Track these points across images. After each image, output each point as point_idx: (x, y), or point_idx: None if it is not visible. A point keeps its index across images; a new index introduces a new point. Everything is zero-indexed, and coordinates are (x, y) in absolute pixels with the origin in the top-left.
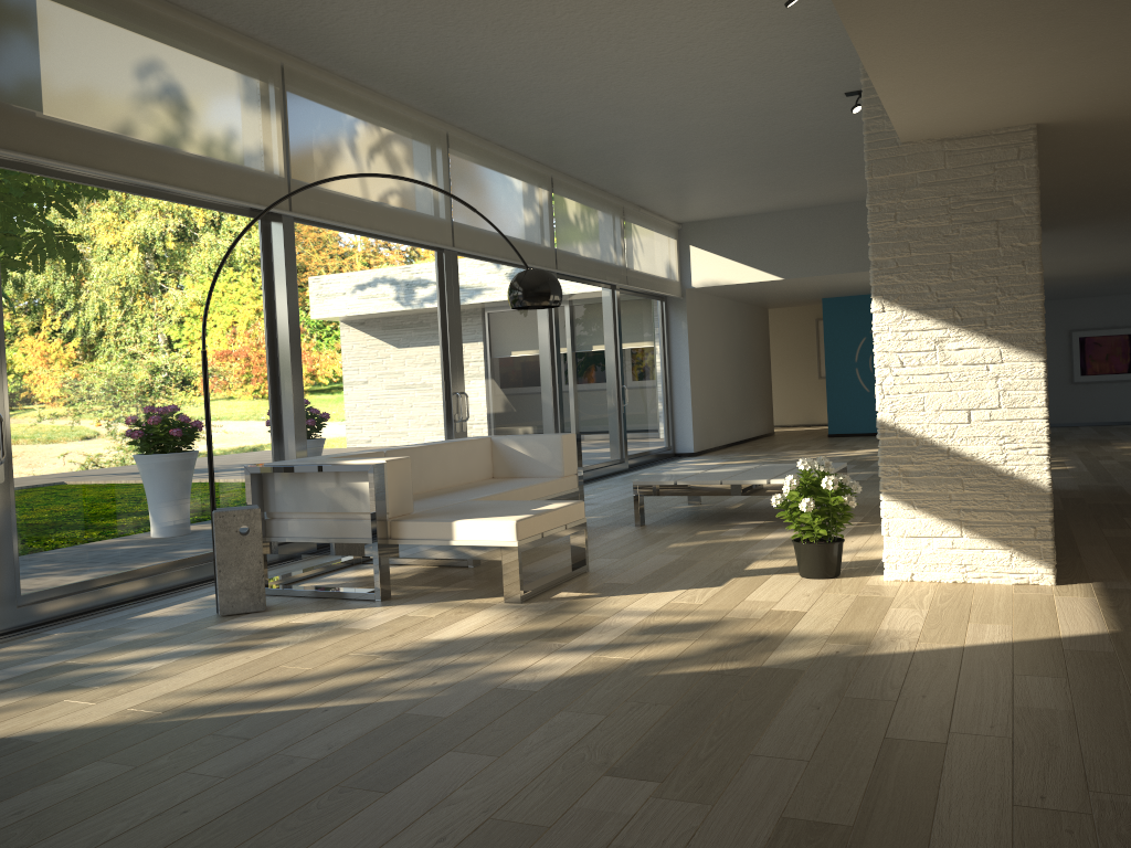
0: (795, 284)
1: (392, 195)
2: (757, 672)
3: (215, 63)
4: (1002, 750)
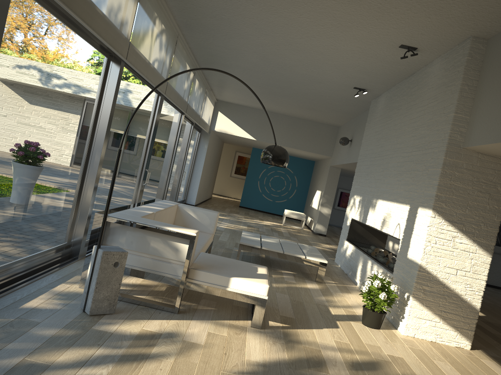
0: (256, 142)
1: (156, 62)
2: None
3: None
4: None
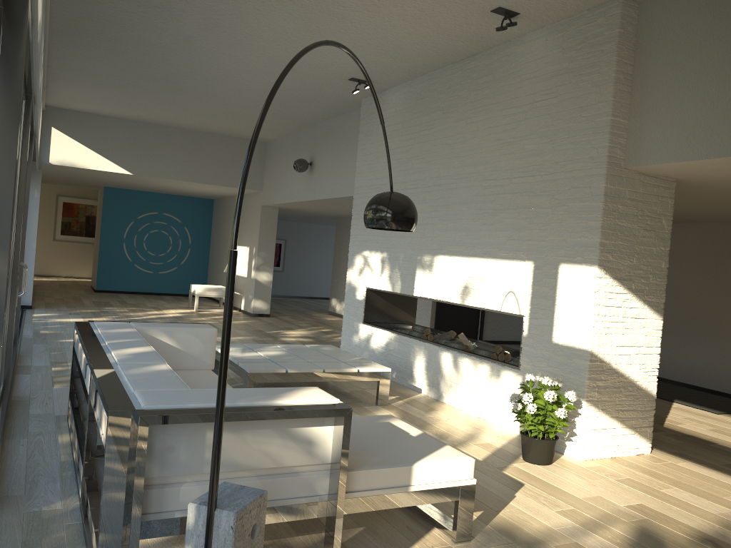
0: (126, 178)
1: (39, 28)
2: None
3: None
4: None
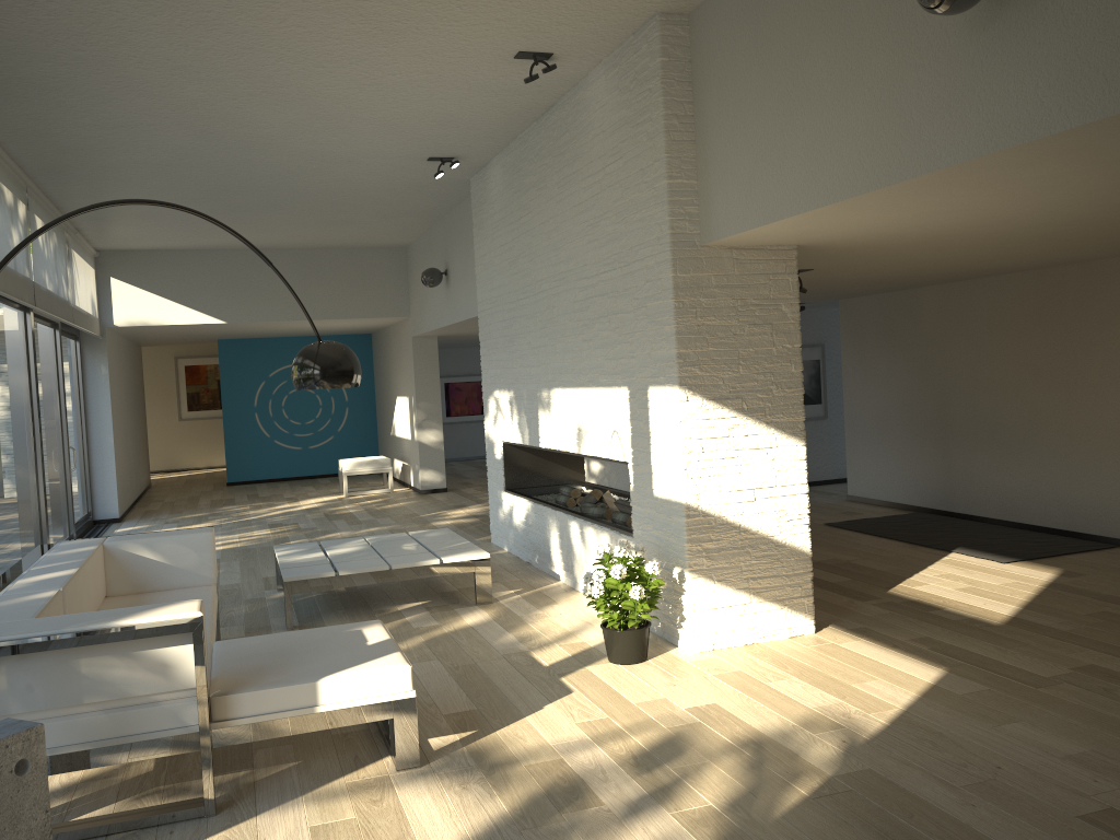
0: (226, 327)
1: None
2: (846, 783)
3: None
4: None
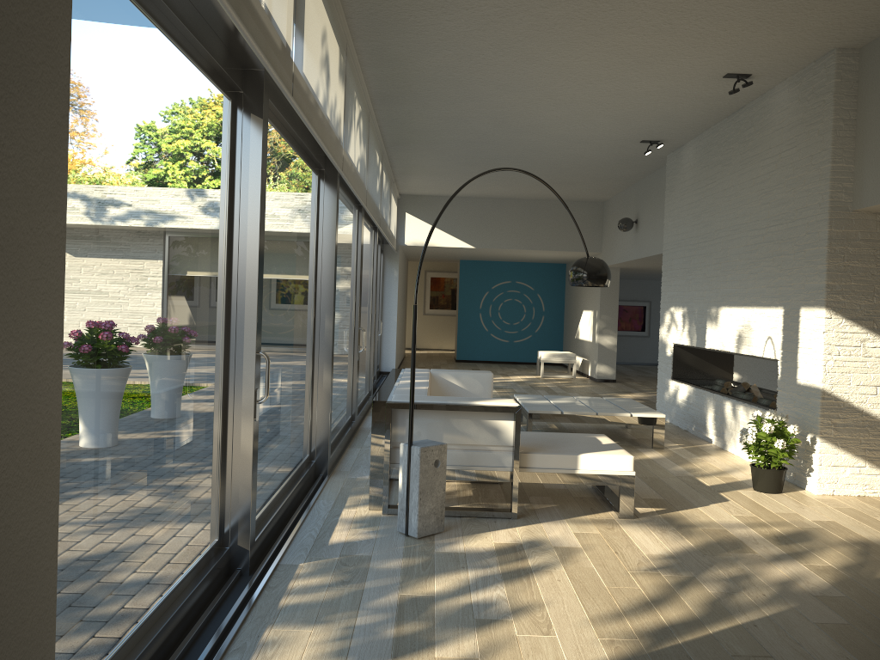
0: (472, 251)
1: (359, 163)
2: None
3: (336, 38)
4: None
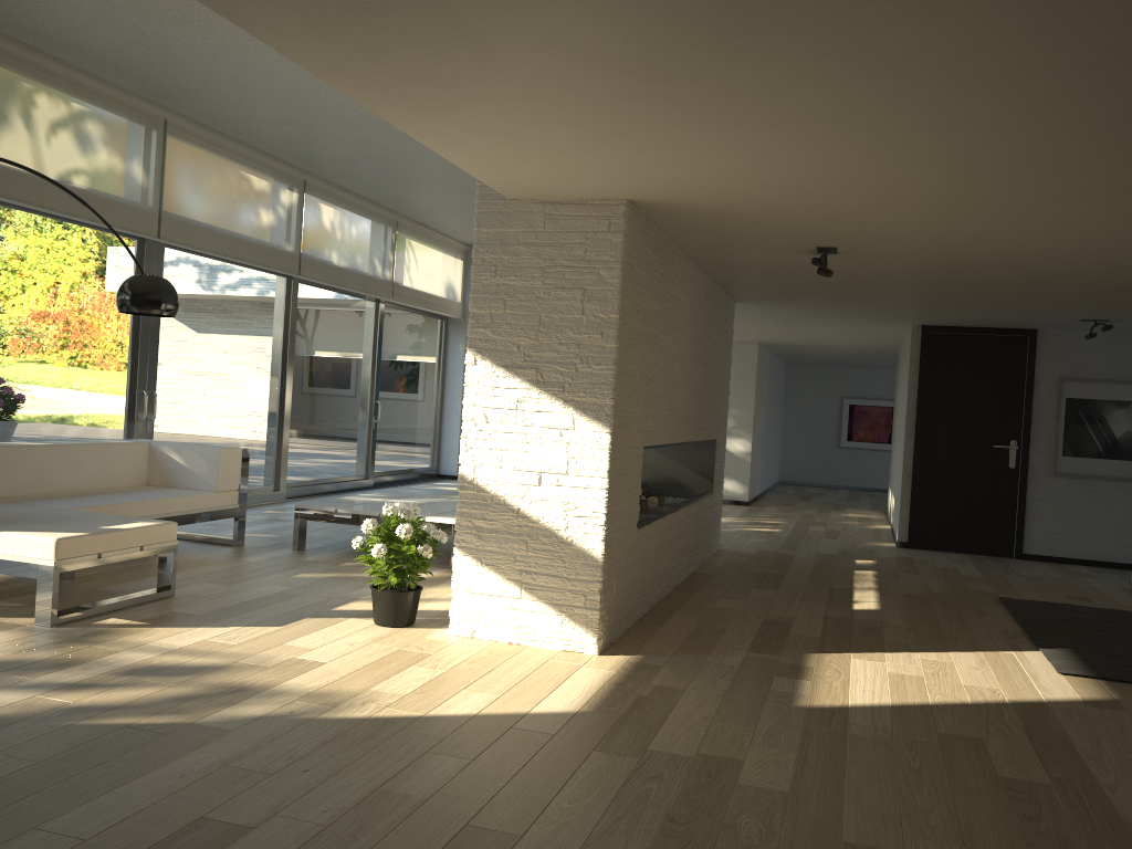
0: None
1: (78, 175)
2: (178, 730)
3: None
4: (298, 839)
